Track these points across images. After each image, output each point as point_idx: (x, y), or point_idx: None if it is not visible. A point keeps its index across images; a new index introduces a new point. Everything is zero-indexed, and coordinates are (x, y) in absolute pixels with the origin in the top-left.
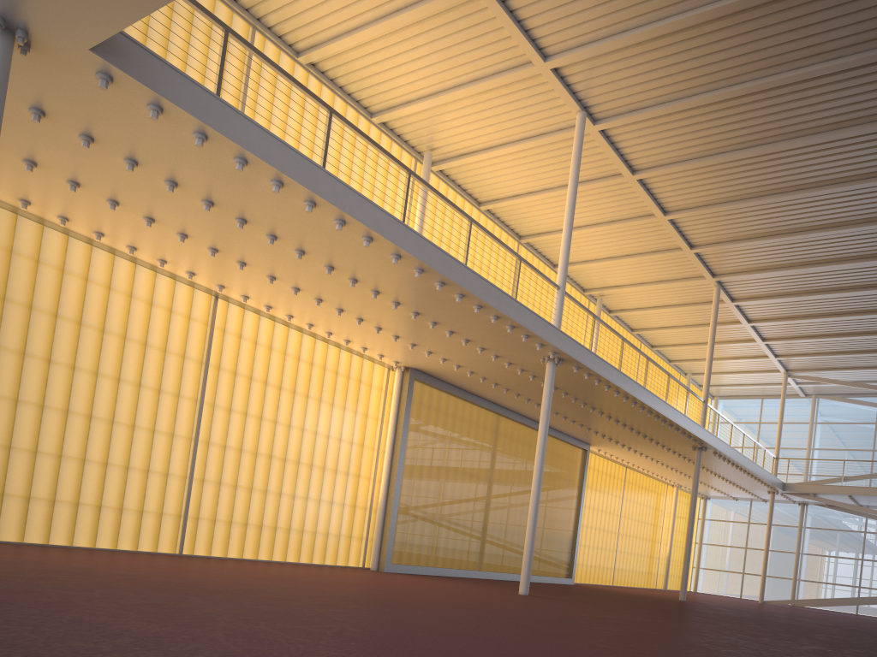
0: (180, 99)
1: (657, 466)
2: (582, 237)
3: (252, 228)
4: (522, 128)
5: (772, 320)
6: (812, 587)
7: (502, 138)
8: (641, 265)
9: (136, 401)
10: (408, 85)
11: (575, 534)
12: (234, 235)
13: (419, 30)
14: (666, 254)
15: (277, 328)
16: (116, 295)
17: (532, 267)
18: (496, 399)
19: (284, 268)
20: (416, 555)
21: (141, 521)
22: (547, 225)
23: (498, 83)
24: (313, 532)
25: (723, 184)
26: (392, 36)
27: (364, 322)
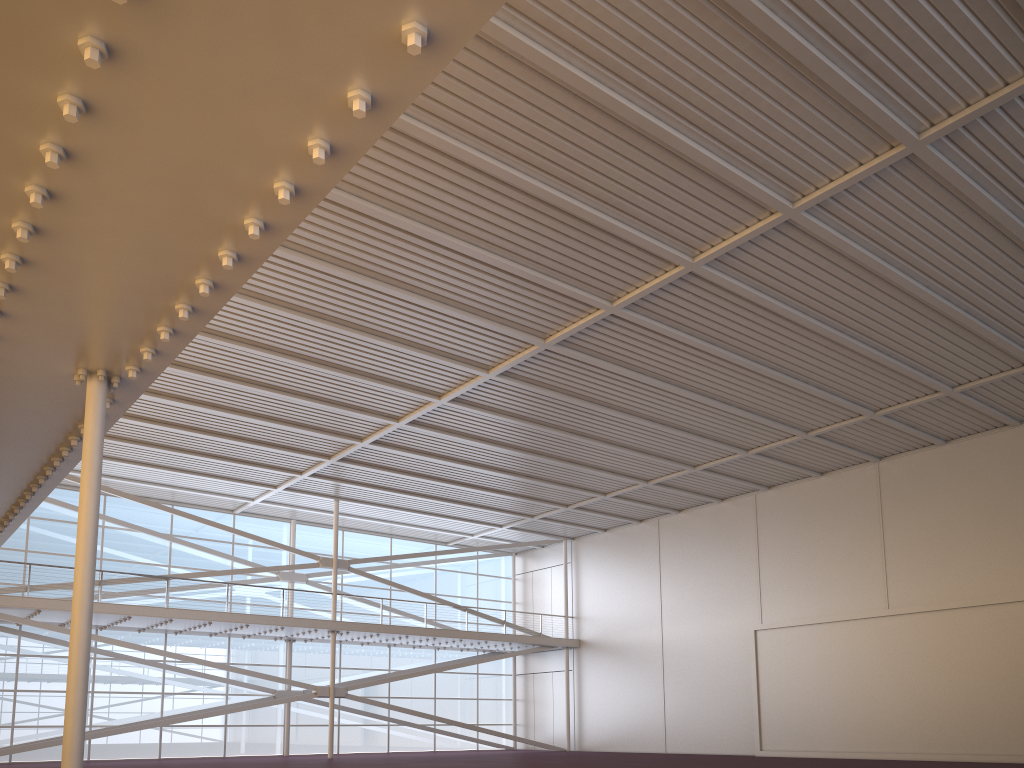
0: None
1: None
2: None
3: None
4: None
5: None
6: None
7: None
8: None
9: None
10: None
11: None
12: None
13: None
14: None
15: None
16: None
17: None
18: None
19: None
20: None
21: None
22: None
23: None
24: None
25: None
26: None
27: None
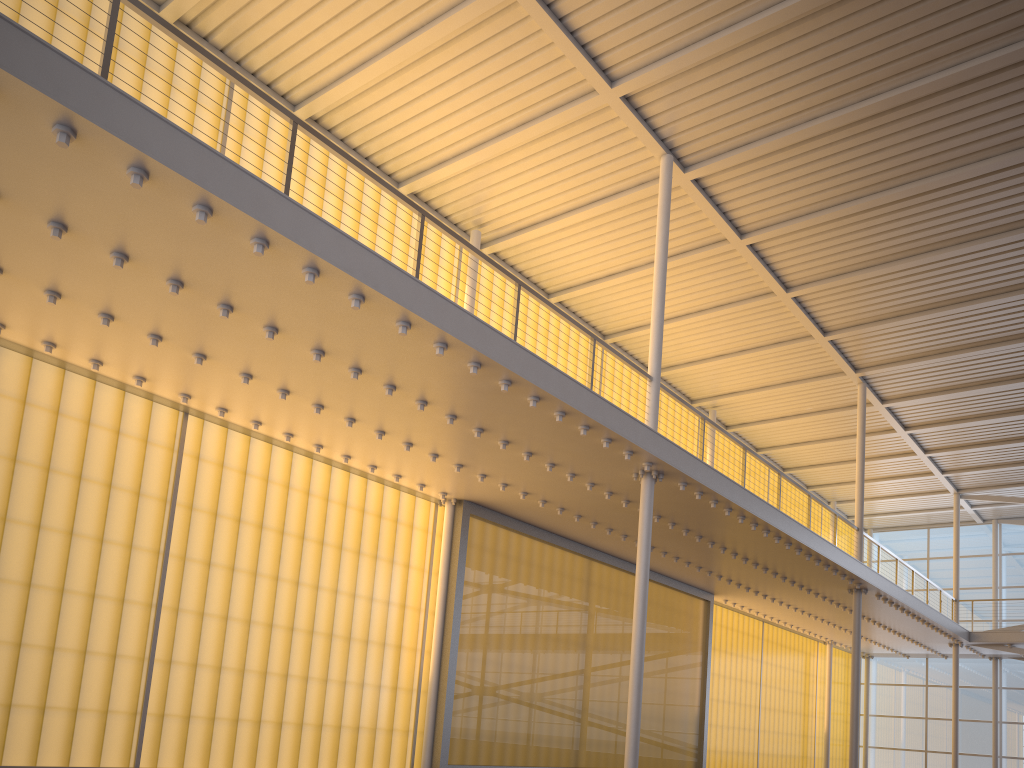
0: (15, 64)
1: (803, 618)
2: (683, 330)
3: (194, 295)
4: (591, 186)
5: (936, 424)
6: (1019, 765)
7: (567, 202)
8: (761, 363)
9: (66, 555)
10: (439, 138)
11: (702, 711)
12: (174, 310)
13: (443, 58)
14: (793, 345)
15: (275, 452)
16: (35, 411)
17: (611, 350)
18: (583, 538)
19: (258, 358)
20: (484, 751)
21: (75, 723)
22: (637, 317)
23: (554, 124)
24: (336, 727)
25: (860, 243)
26: (410, 70)
27: (387, 435)
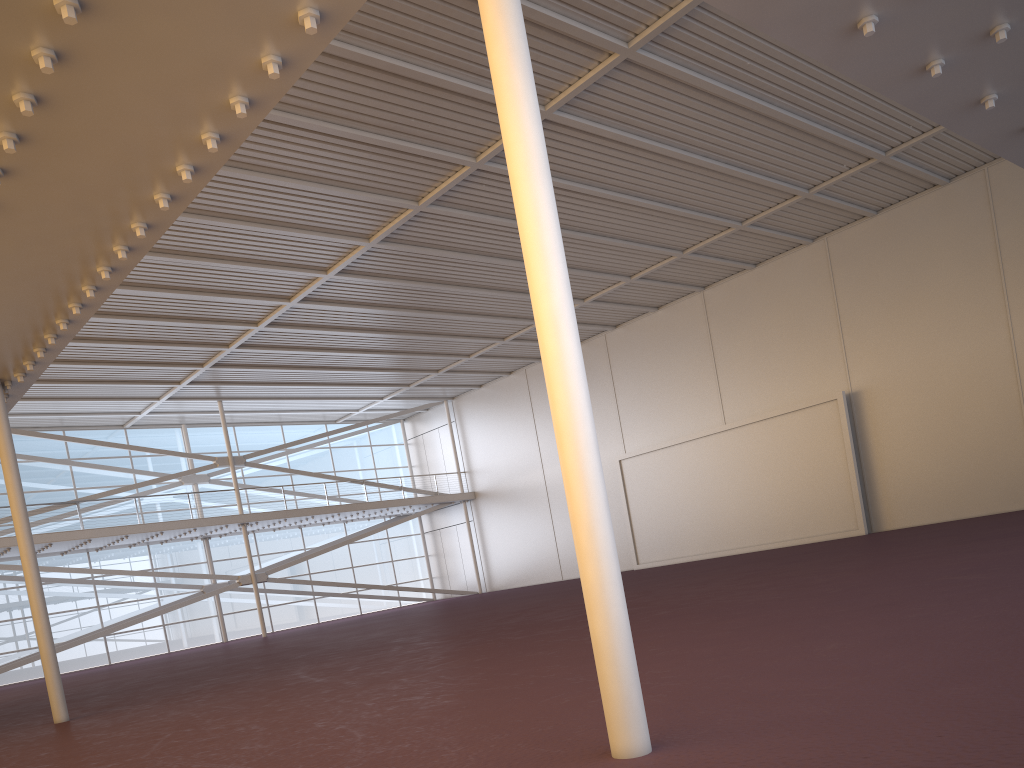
0: None
1: None
2: None
3: (9, 114)
4: None
5: None
6: None
7: None
8: None
9: None
10: None
11: None
12: None
13: None
14: None
15: None
16: None
17: None
18: None
19: None
20: None
21: None
22: None
23: None
24: None
25: None
26: None
27: None
